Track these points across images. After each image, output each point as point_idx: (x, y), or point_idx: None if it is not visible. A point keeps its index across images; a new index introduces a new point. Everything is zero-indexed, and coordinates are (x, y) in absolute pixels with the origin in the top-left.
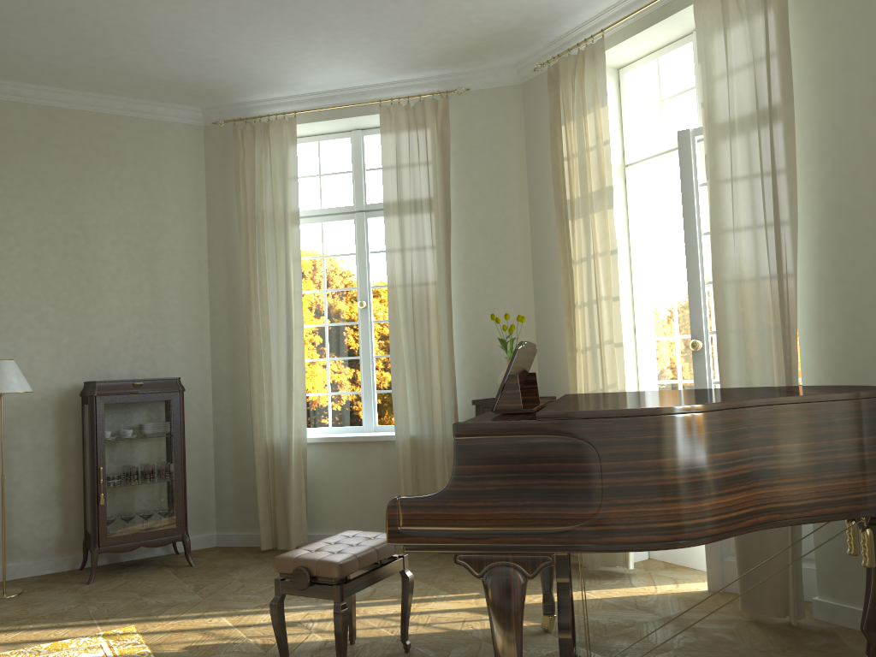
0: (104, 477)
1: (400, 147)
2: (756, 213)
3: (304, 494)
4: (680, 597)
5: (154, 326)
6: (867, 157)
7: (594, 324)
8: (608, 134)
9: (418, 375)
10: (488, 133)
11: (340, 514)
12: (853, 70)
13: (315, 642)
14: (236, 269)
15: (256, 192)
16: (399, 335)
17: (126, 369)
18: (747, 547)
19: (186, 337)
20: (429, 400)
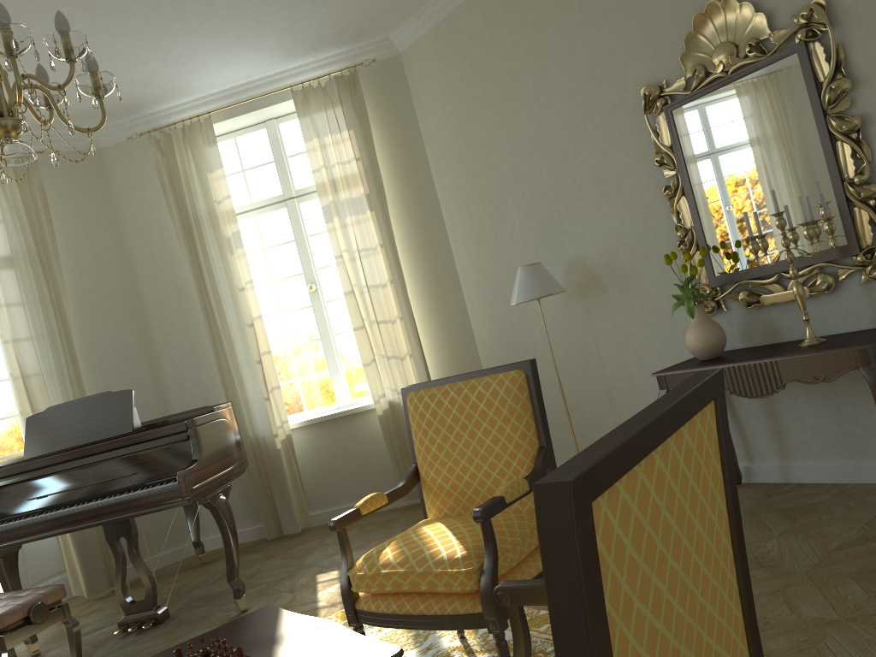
0: None
1: None
2: (40, 329)
3: None
4: None
5: None
6: (98, 299)
7: None
8: None
9: None
10: None
11: None
12: (81, 248)
13: None
14: None
15: None
16: None
17: None
18: (84, 552)
19: None
20: None
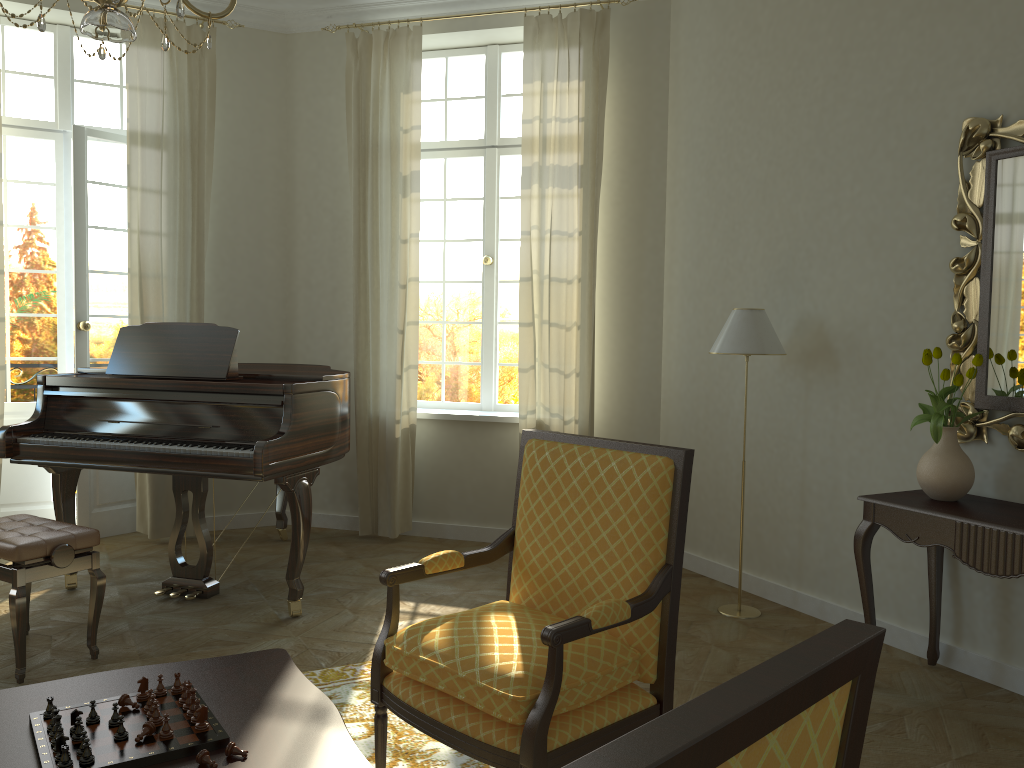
0: None
1: None
2: (173, 227)
3: None
4: None
5: None
6: (246, 209)
7: None
8: None
9: None
10: None
11: None
12: (241, 146)
13: None
14: None
15: None
16: None
17: None
18: (158, 488)
19: None
20: None
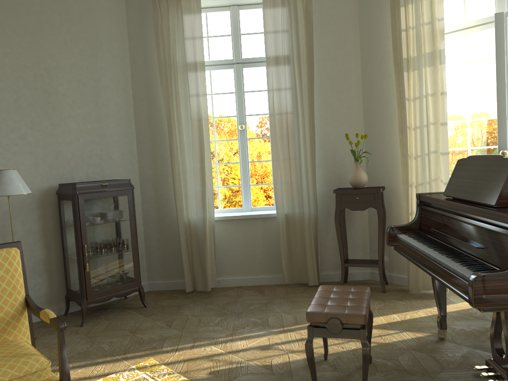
0: (87, 252)
1: (277, 18)
2: None
3: (214, 254)
4: None
5: (100, 142)
6: None
7: (424, 140)
8: (442, 14)
9: (291, 174)
10: (334, 12)
11: (235, 265)
12: None
13: (298, 360)
14: (154, 102)
15: (171, 47)
16: (277, 148)
17: (83, 173)
18: None
19: (121, 150)
20: (299, 190)
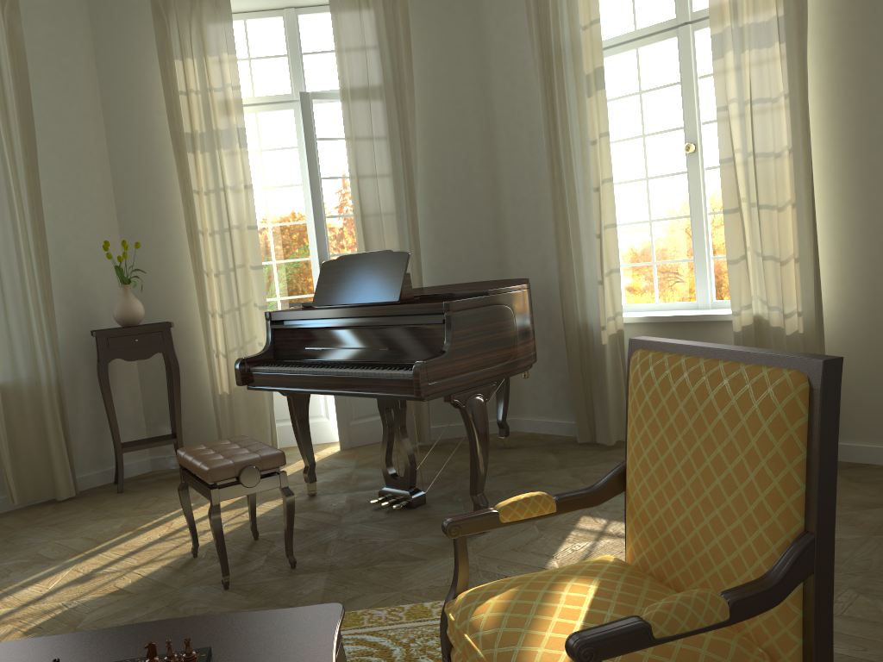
0: None
1: None
2: (386, 167)
3: None
4: (336, 457)
5: None
6: (451, 140)
7: (227, 250)
8: (238, 81)
9: (8, 311)
10: (54, 43)
11: None
12: (441, 81)
13: (156, 571)
14: None
15: None
16: None
17: None
18: None
19: None
20: (26, 339)
